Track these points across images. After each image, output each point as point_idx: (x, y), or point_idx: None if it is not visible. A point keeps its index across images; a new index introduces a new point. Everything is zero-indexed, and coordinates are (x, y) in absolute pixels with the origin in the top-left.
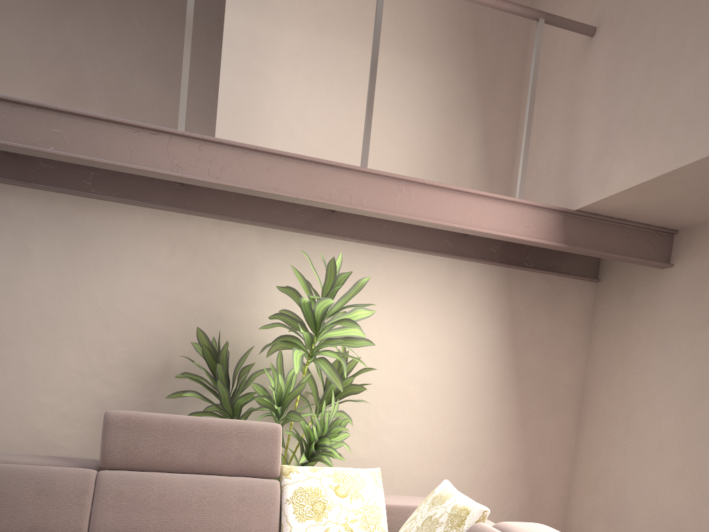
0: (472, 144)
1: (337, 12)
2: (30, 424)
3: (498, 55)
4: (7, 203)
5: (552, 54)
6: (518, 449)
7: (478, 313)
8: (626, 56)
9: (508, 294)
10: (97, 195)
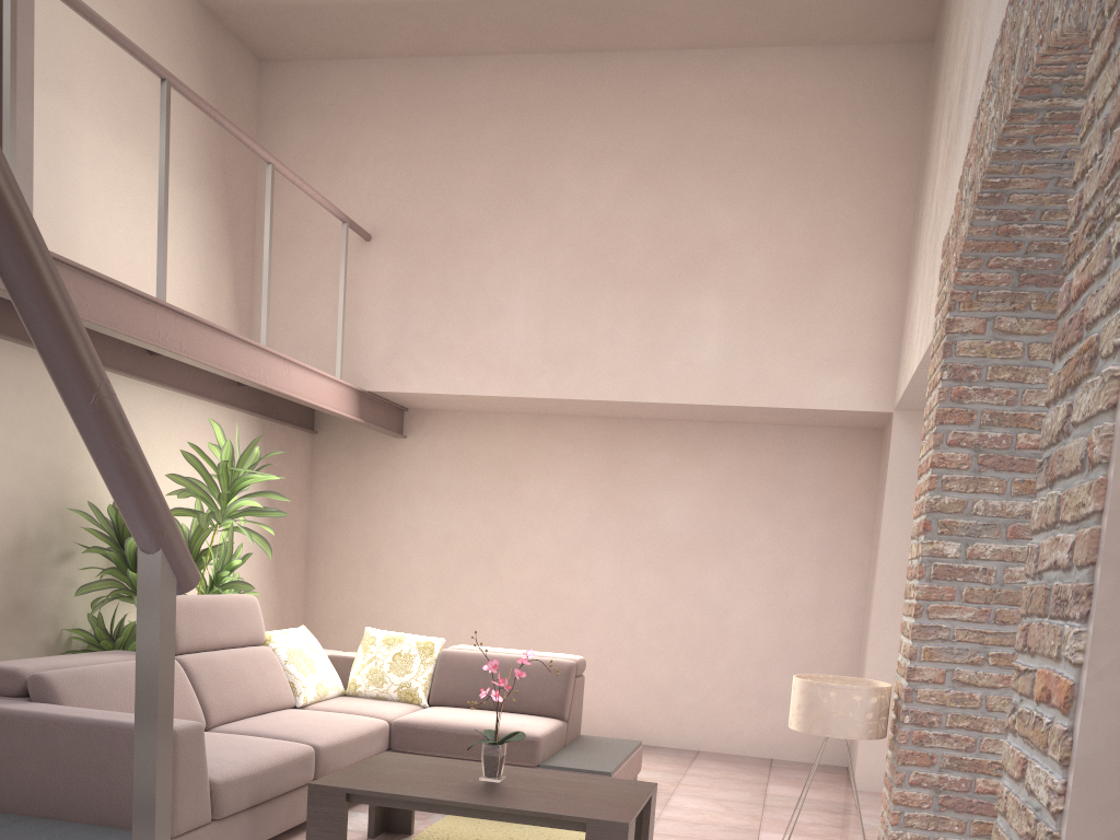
0: (227, 285)
1: (127, 117)
2: None
3: (240, 194)
4: None
5: (305, 223)
6: (275, 598)
7: None
8: (414, 283)
9: (264, 445)
10: None
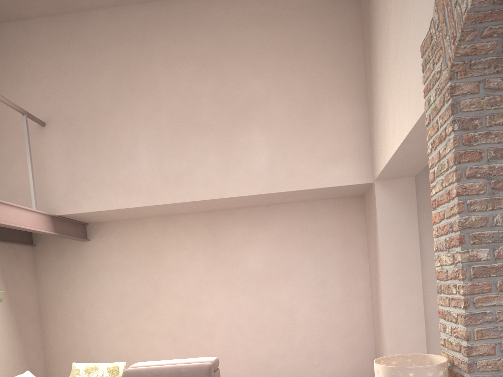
0: None
1: None
2: None
3: None
4: None
5: (3, 121)
6: (21, 348)
7: None
8: (76, 147)
9: None
10: None
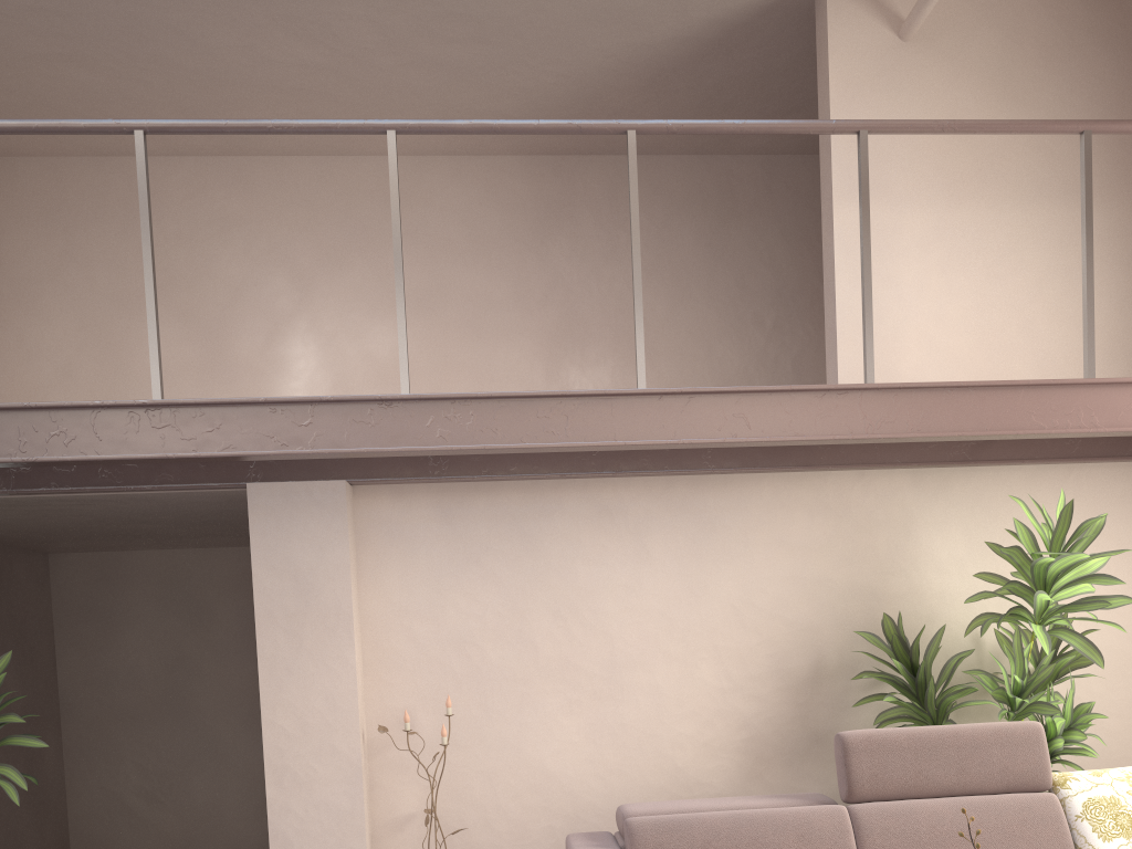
0: None
1: (969, 172)
2: (669, 760)
3: None
4: (620, 499)
5: None
6: None
7: None
8: None
9: None
10: (721, 470)
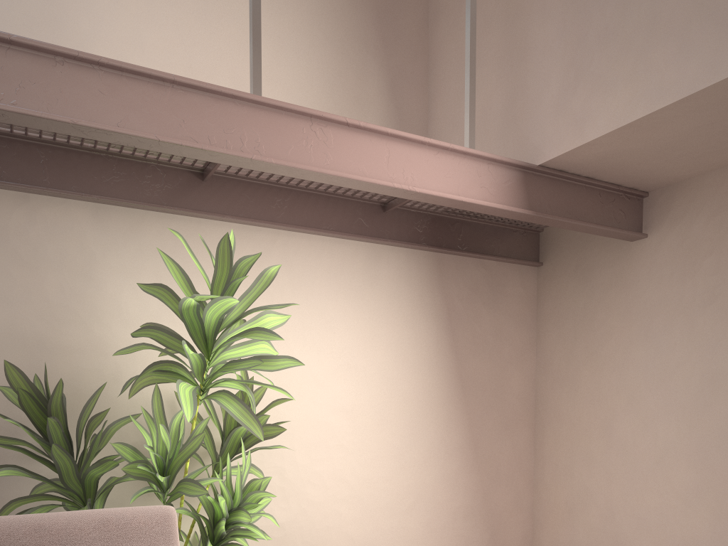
0: (376, 93)
1: None
2: None
3: None
4: None
5: None
6: (473, 481)
7: (408, 313)
8: None
9: (442, 287)
10: None
